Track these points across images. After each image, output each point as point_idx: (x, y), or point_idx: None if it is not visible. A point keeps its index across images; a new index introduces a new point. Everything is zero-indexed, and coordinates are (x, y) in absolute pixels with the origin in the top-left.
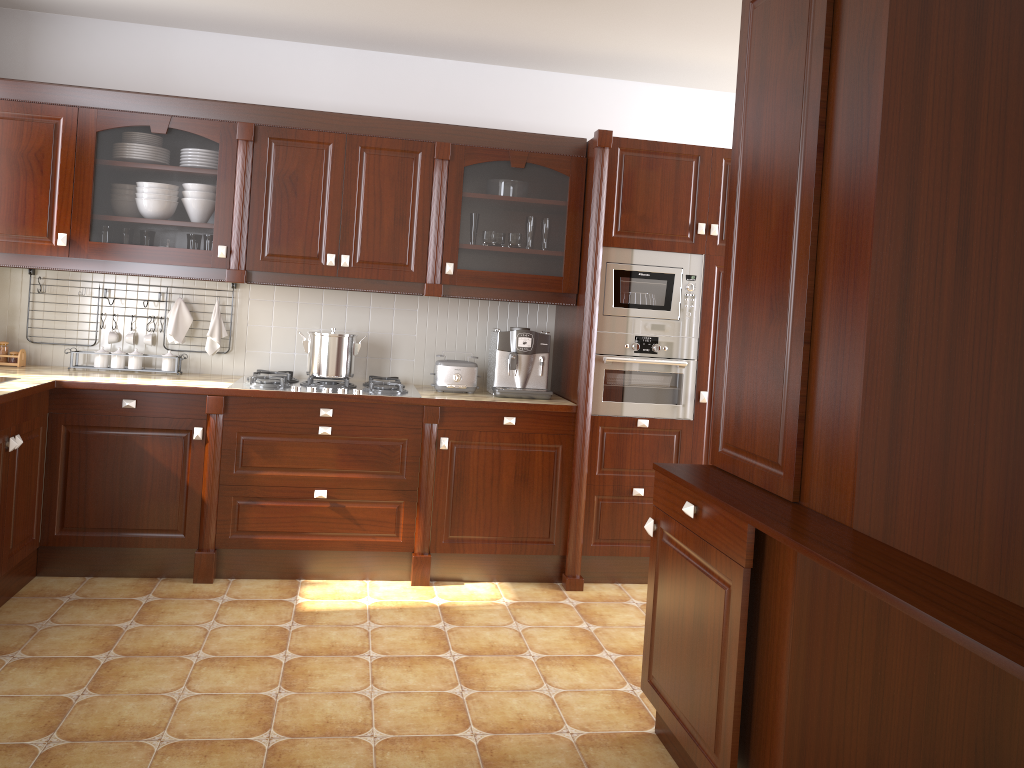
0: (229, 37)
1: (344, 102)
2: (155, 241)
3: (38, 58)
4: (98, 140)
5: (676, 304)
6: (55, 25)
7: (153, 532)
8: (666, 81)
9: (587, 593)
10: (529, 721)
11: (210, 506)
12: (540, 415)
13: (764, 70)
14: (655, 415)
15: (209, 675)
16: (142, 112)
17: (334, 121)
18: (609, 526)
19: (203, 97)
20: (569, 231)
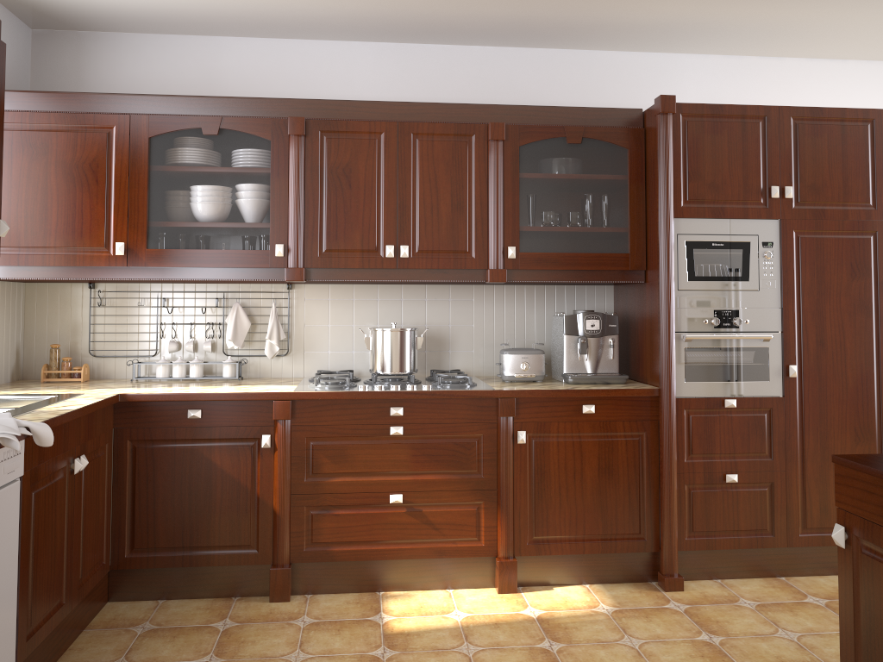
0: (271, 41)
1: (387, 96)
2: (212, 244)
3: (89, 76)
4: (151, 146)
5: (754, 273)
6: (104, 42)
7: (225, 549)
8: (709, 49)
9: (689, 593)
10: None
11: (282, 518)
12: (620, 401)
13: None
14: (742, 394)
15: None
16: (193, 115)
17: (384, 110)
18: (703, 517)
19: None
20: (632, 205)
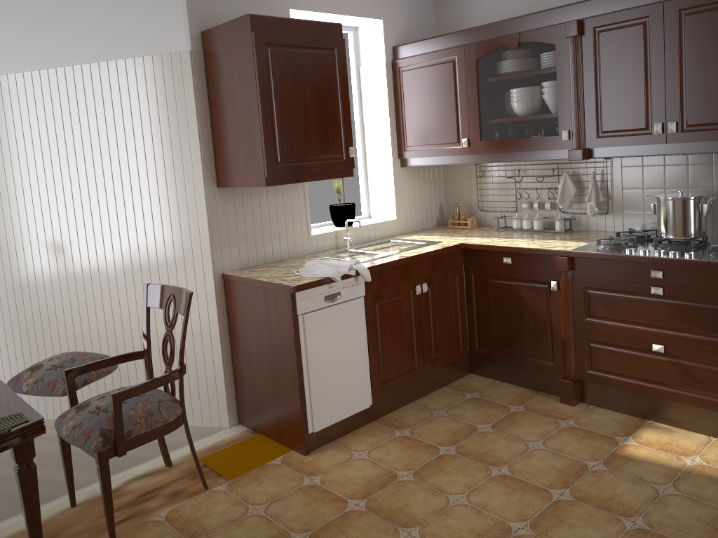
0: None
1: None
2: (519, 134)
3: (465, 13)
4: (477, 66)
5: None
6: None
7: (533, 357)
8: None
9: None
10: None
11: (567, 344)
12: None
13: None
14: None
15: (490, 490)
16: (501, 36)
17: None
18: None
19: (569, 3)
20: None
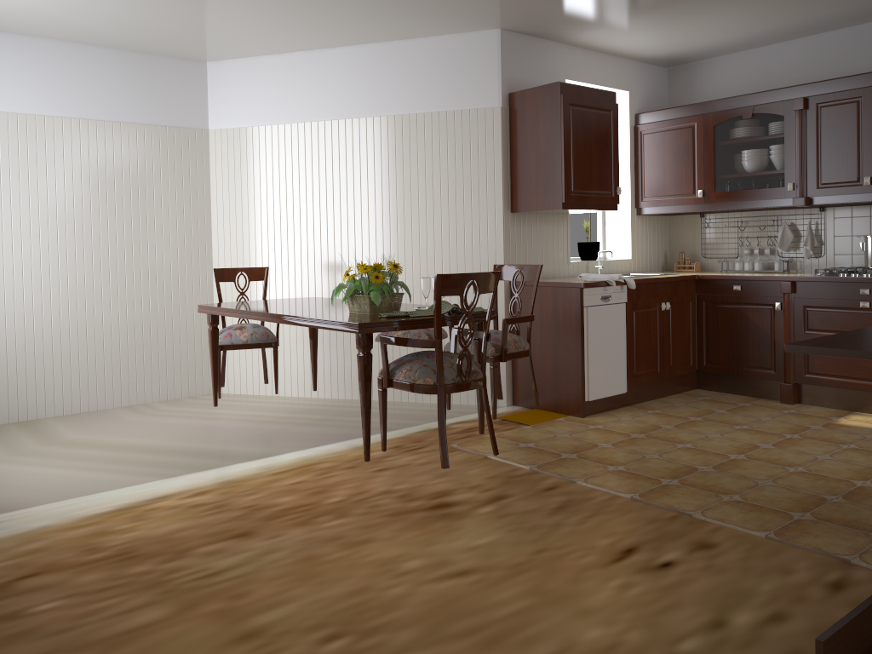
0: (806, 39)
1: None
2: (750, 186)
3: (696, 89)
4: (714, 131)
5: None
6: (704, 66)
7: (756, 368)
8: None
9: None
10: None
11: (787, 354)
12: None
13: None
14: None
15: (737, 433)
16: (737, 108)
17: (863, 79)
18: None
19: (792, 85)
20: None
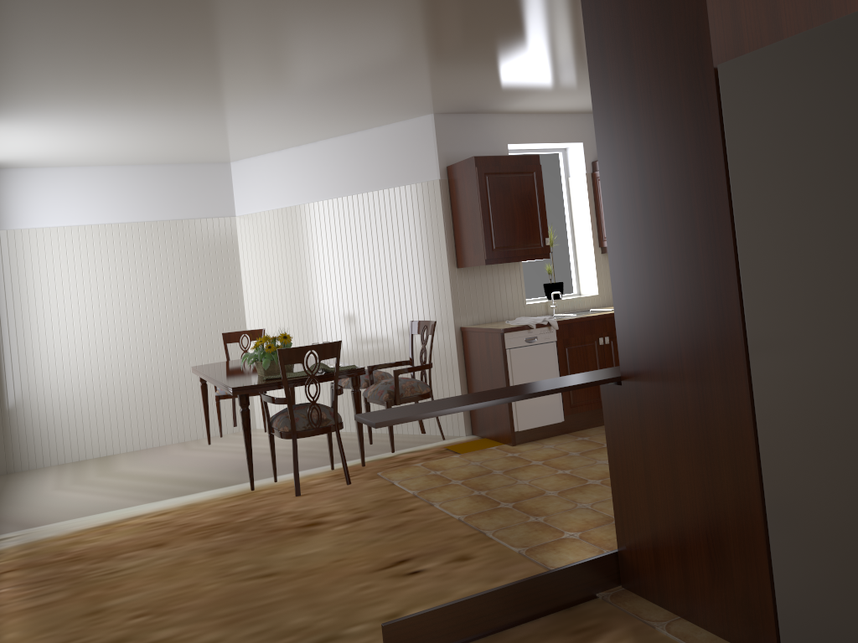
0: None
1: None
2: None
3: None
4: None
5: None
6: None
7: None
8: None
9: None
10: None
11: None
12: None
13: None
14: None
15: None
16: None
17: None
18: None
19: None
20: None
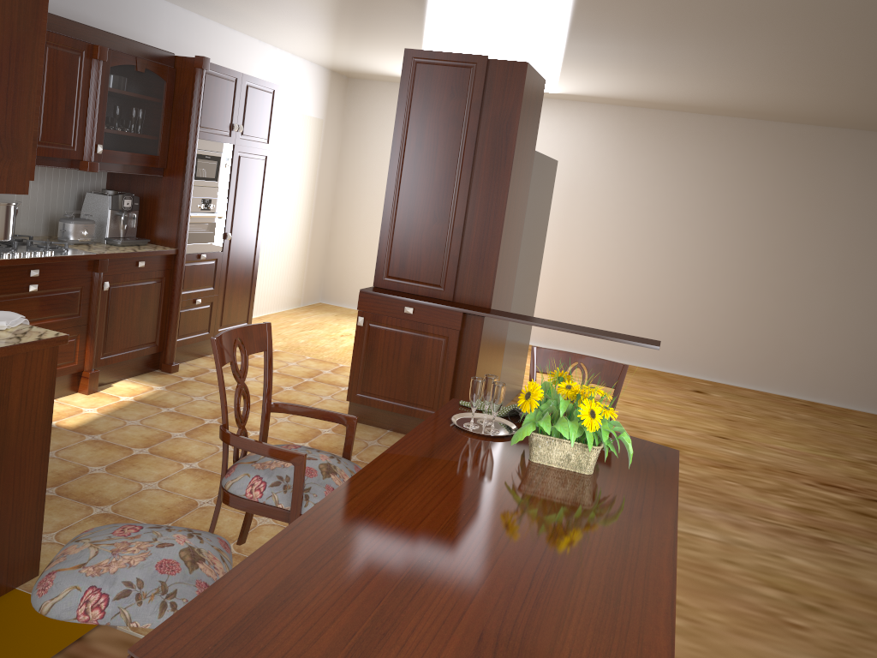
0: None
1: None
2: None
3: None
4: None
5: (220, 177)
6: None
7: None
8: (181, 4)
9: (183, 372)
10: (306, 433)
11: None
12: (156, 258)
13: (428, 99)
14: (207, 250)
15: (135, 473)
16: None
17: None
18: (183, 327)
19: None
20: (165, 122)
